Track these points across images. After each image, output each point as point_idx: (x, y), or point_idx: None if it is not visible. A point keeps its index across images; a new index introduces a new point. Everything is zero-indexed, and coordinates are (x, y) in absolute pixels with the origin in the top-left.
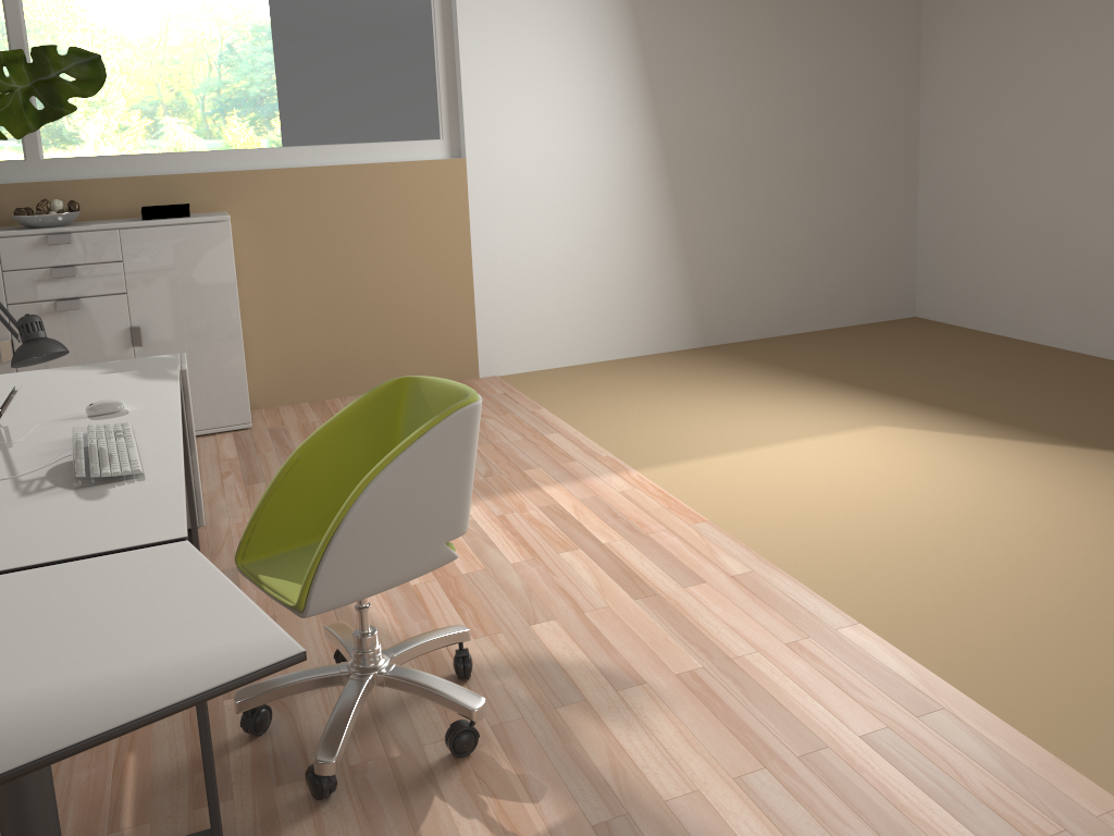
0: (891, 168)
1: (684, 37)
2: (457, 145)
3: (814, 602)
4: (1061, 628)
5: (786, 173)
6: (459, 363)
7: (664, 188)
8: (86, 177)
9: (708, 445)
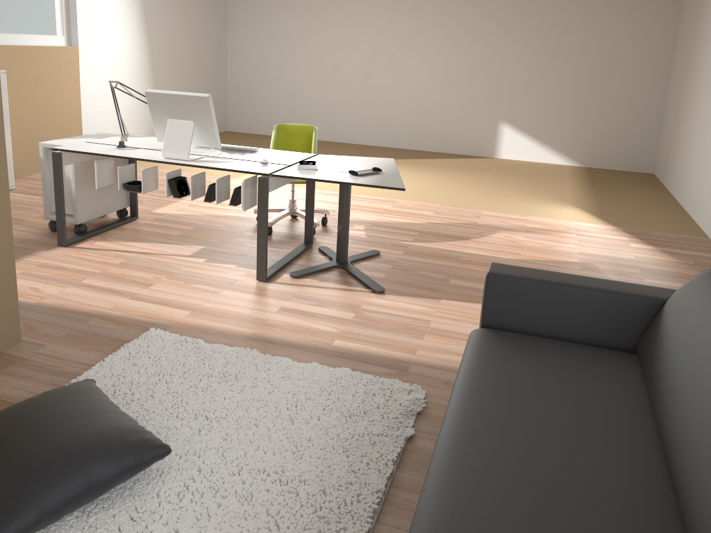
0: (219, 65)
1: None
2: (70, 39)
3: None
4: None
5: (189, 64)
6: None
7: (150, 68)
8: None
9: None
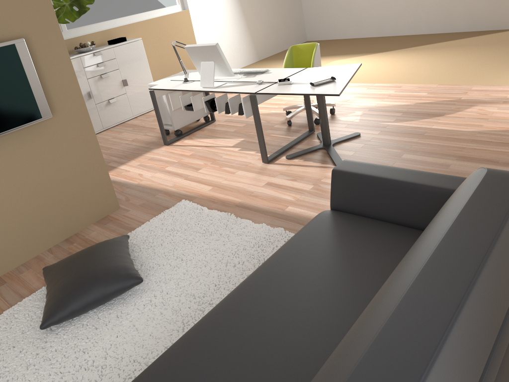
0: None
1: None
2: (183, 5)
3: (363, 84)
4: (409, 73)
5: (269, 1)
6: None
7: (241, 11)
8: (82, 35)
9: None
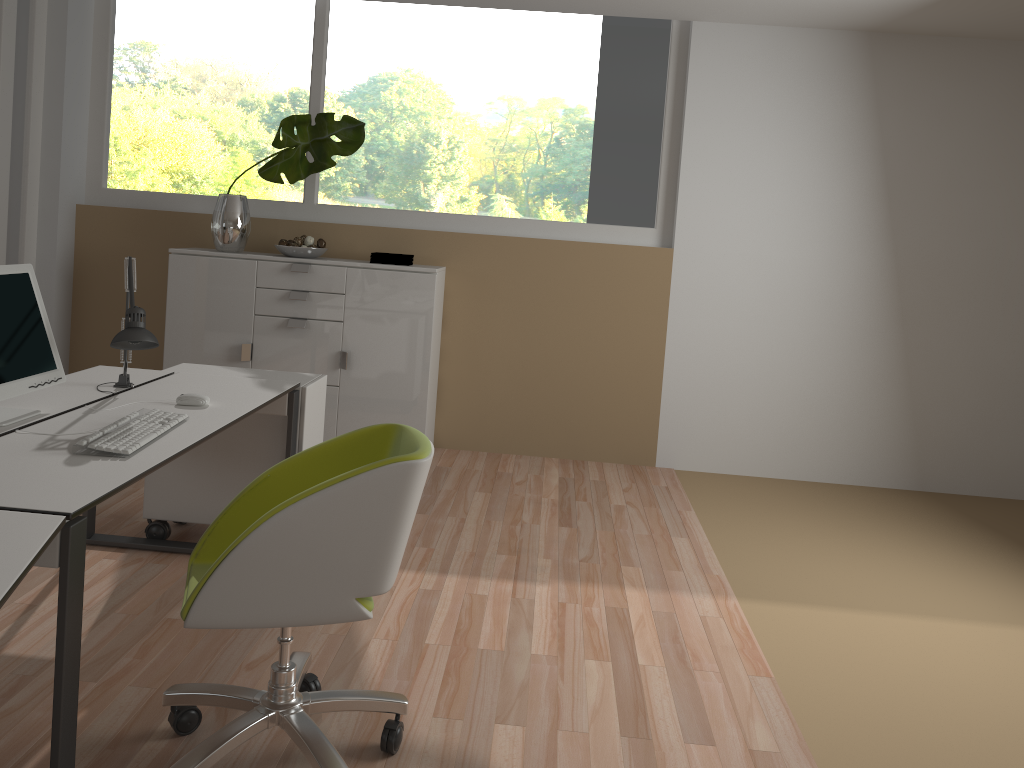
0: None
1: (936, 152)
2: (669, 235)
3: None
4: None
5: None
6: (637, 447)
7: (890, 309)
8: (344, 223)
9: (840, 596)
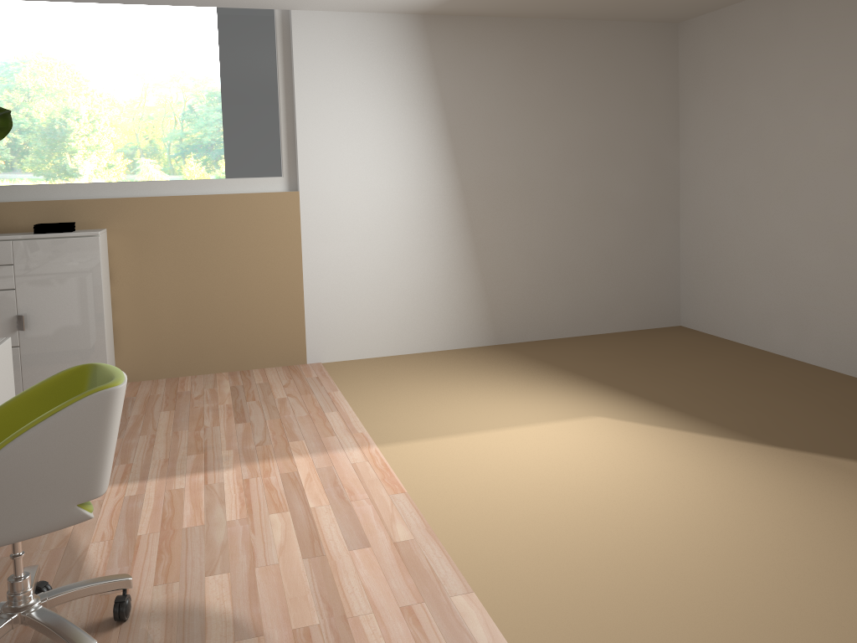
0: (656, 204)
1: (479, 101)
2: (294, 181)
3: (447, 570)
4: (643, 608)
5: (565, 207)
6: (290, 351)
7: (462, 217)
8: (2, 201)
9: (448, 427)
